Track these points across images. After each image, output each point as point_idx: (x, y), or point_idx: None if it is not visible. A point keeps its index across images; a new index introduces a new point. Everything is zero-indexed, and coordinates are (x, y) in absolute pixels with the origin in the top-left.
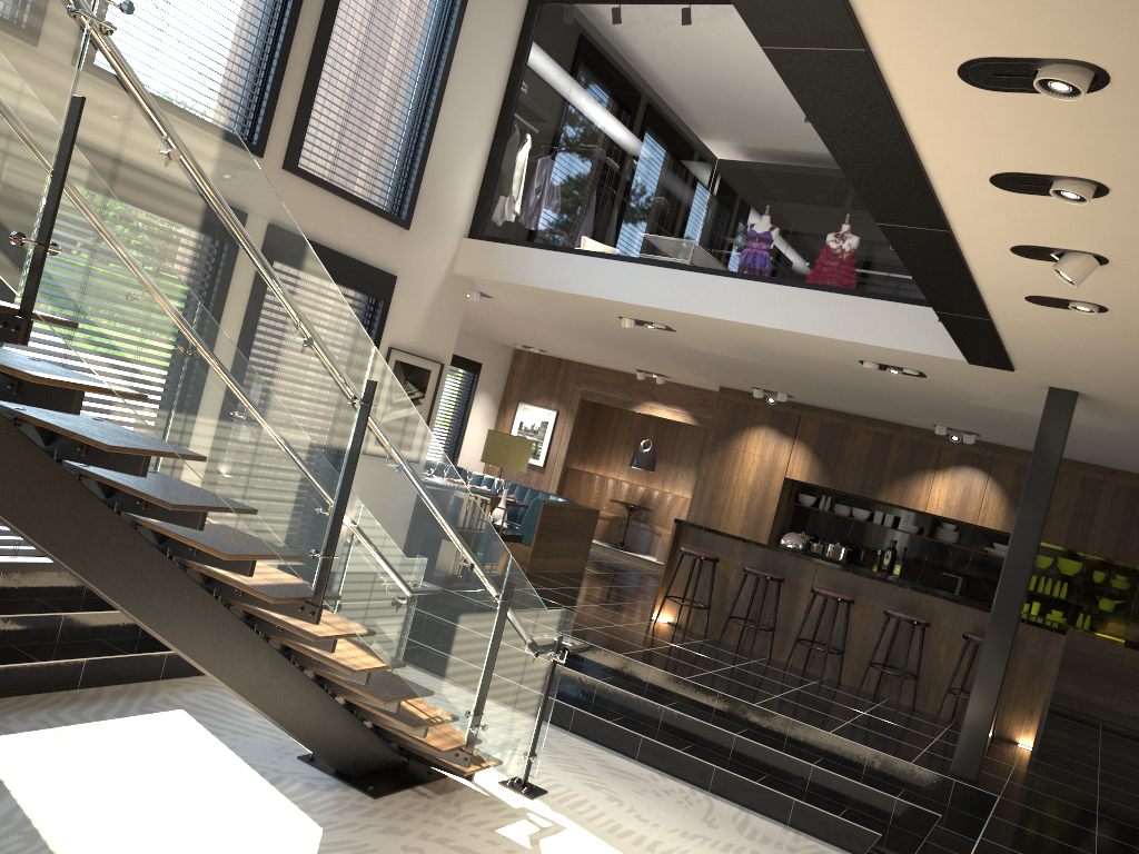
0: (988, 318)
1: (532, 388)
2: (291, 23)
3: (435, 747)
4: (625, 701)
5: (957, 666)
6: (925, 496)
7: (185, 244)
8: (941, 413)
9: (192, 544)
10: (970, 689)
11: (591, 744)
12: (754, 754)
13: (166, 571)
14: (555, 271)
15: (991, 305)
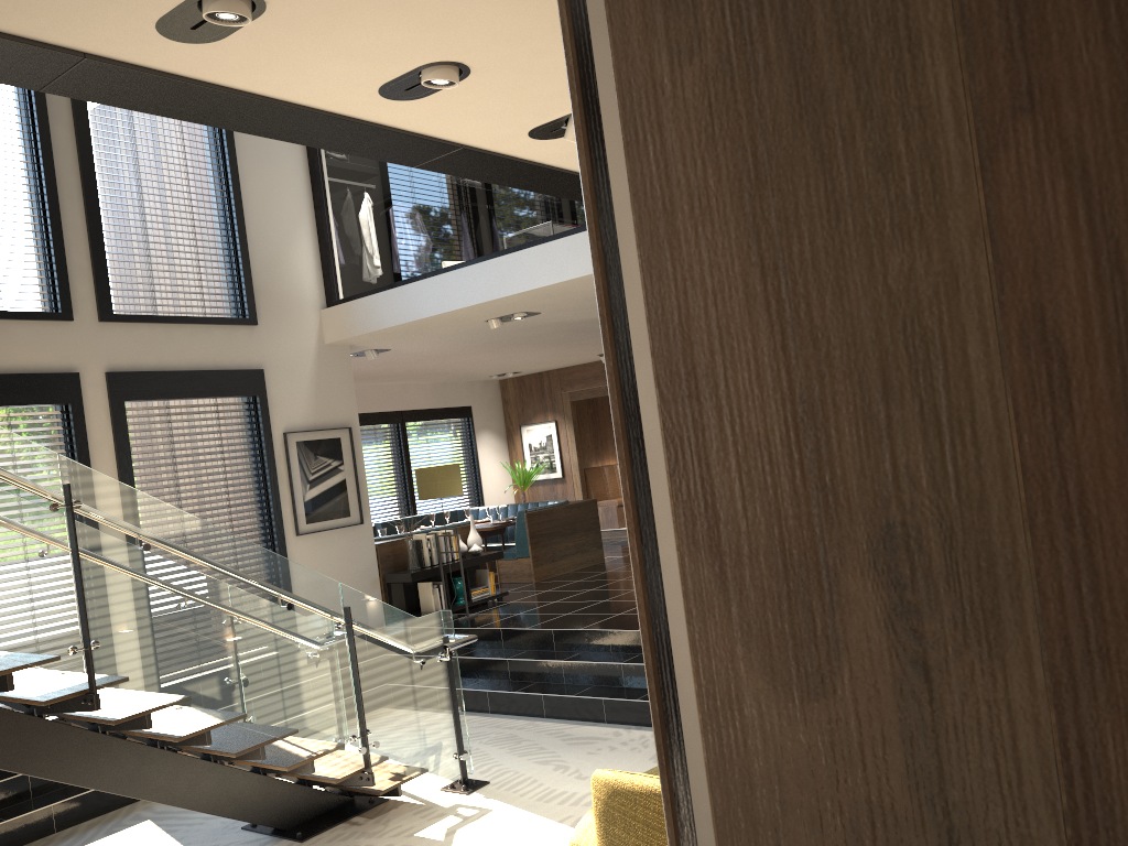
0: None
1: (527, 409)
2: (52, 198)
3: (333, 778)
4: (589, 671)
5: None
6: None
7: None
8: None
9: None
10: None
11: (563, 722)
12: None
13: None
14: (398, 306)
15: None
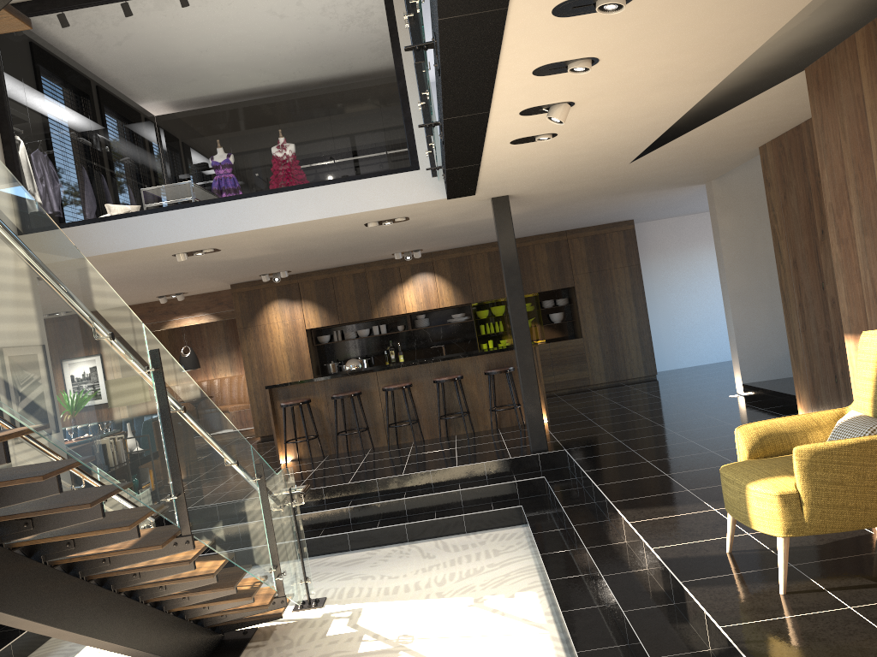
0: (480, 163)
1: None
2: None
3: (261, 605)
4: (319, 518)
5: (490, 393)
6: (403, 303)
7: (26, 288)
8: (404, 243)
9: (88, 534)
10: (499, 404)
11: (314, 558)
12: (421, 503)
13: (47, 575)
14: (117, 236)
15: (485, 153)
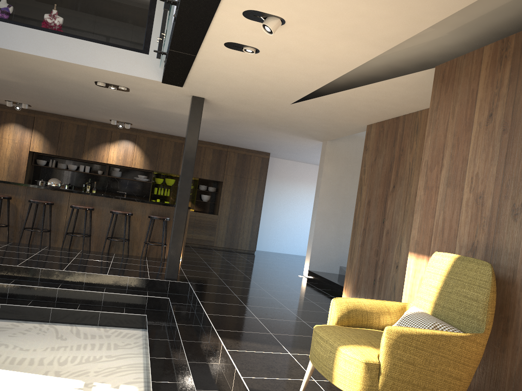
0: (196, 55)
1: None
2: None
3: None
4: None
5: (148, 231)
6: (107, 155)
7: None
8: (120, 112)
9: None
10: (152, 241)
11: None
12: (70, 295)
13: None
14: None
15: (203, 47)
